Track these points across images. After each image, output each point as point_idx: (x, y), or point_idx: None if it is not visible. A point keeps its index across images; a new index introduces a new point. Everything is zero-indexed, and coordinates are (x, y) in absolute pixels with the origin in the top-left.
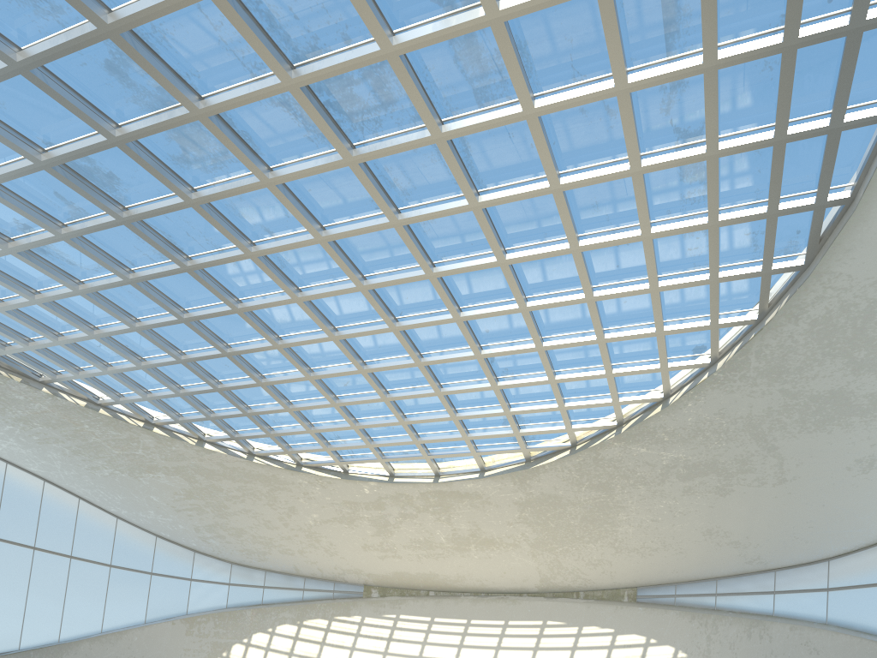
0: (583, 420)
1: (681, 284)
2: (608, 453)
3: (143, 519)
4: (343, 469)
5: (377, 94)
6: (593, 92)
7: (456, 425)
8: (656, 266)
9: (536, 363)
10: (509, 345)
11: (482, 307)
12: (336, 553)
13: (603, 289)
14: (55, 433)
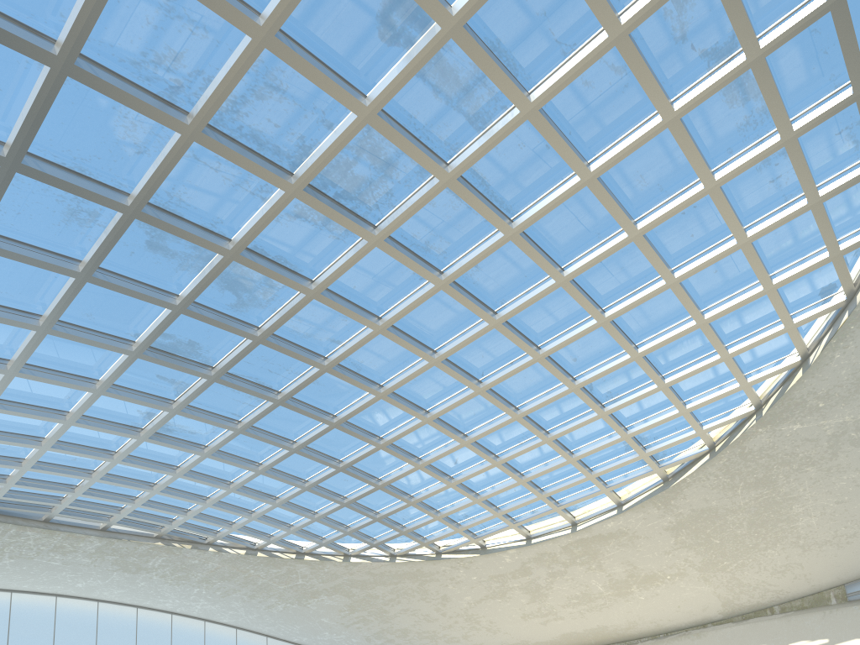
0: (714, 417)
1: (775, 224)
2: (755, 443)
3: (321, 641)
4: (480, 545)
5: (377, 165)
6: (588, 54)
7: (576, 466)
8: (736, 215)
9: (639, 374)
10: (603, 366)
11: (560, 336)
12: (498, 630)
13: (685, 267)
14: (231, 585)
